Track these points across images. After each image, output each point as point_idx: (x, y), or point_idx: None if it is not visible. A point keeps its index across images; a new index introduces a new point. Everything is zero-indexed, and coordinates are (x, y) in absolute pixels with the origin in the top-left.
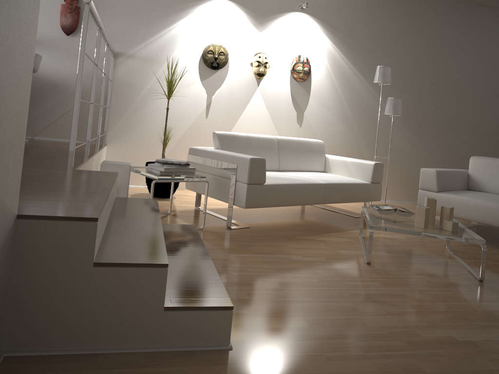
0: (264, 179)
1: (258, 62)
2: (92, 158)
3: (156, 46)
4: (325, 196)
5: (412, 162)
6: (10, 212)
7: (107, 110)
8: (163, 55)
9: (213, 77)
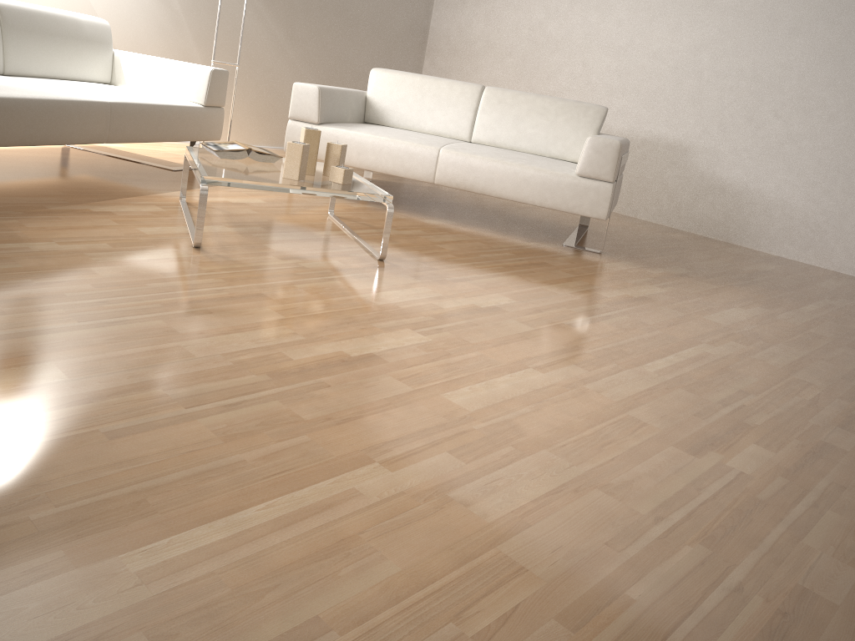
0: None
1: None
2: None
3: None
4: (112, 127)
5: (278, 77)
6: None
7: None
8: None
9: None
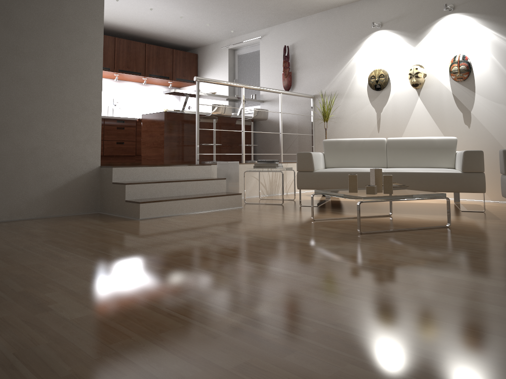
0: (312, 168)
1: (409, 74)
2: (252, 164)
3: (336, 84)
4: None
5: None
6: (93, 163)
7: (312, 137)
8: (342, 89)
9: (379, 97)
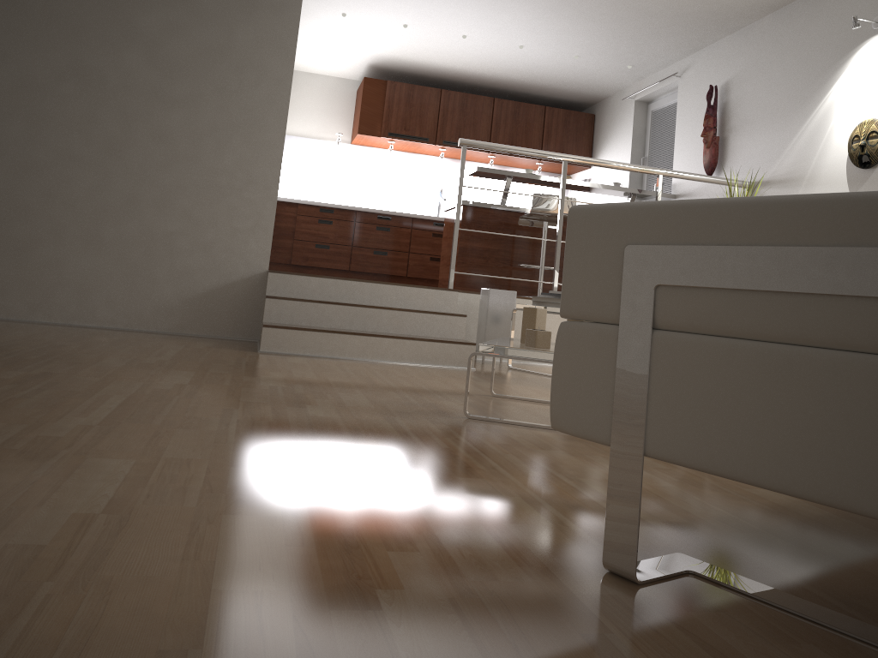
0: None
1: None
2: None
3: (792, 157)
4: None
5: None
6: (257, 265)
7: None
8: (801, 167)
9: (868, 182)
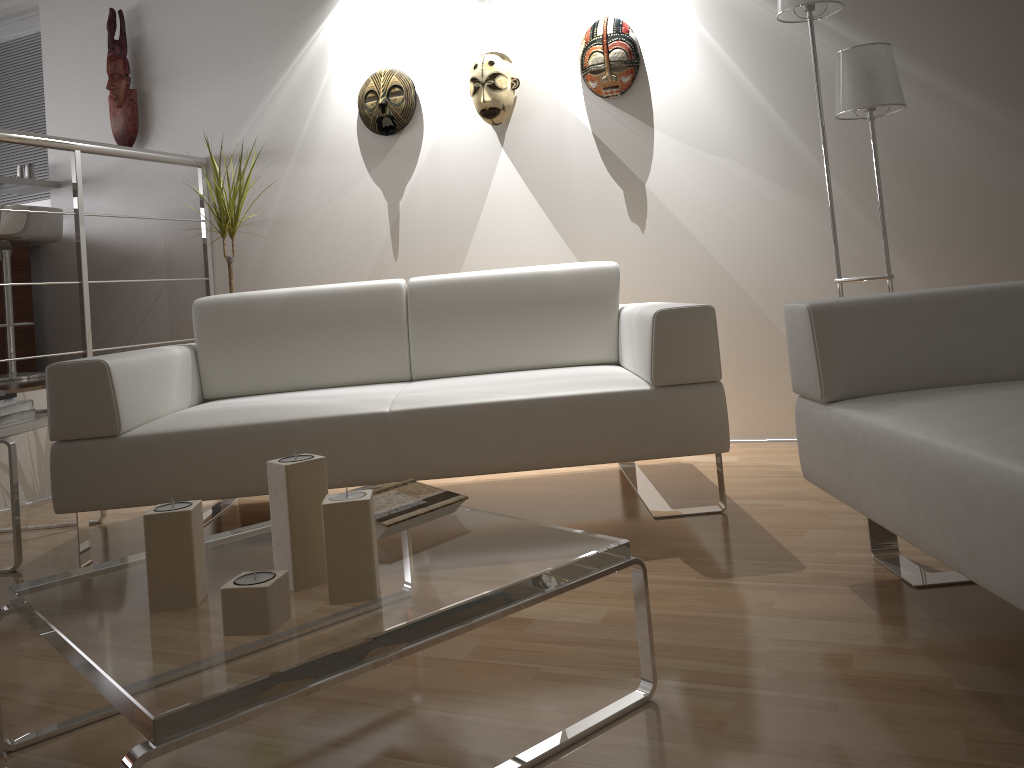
0: (111, 422)
1: (473, 80)
2: None
3: (270, 121)
4: (399, 453)
5: None
6: None
7: (207, 286)
8: (287, 135)
9: (393, 153)
